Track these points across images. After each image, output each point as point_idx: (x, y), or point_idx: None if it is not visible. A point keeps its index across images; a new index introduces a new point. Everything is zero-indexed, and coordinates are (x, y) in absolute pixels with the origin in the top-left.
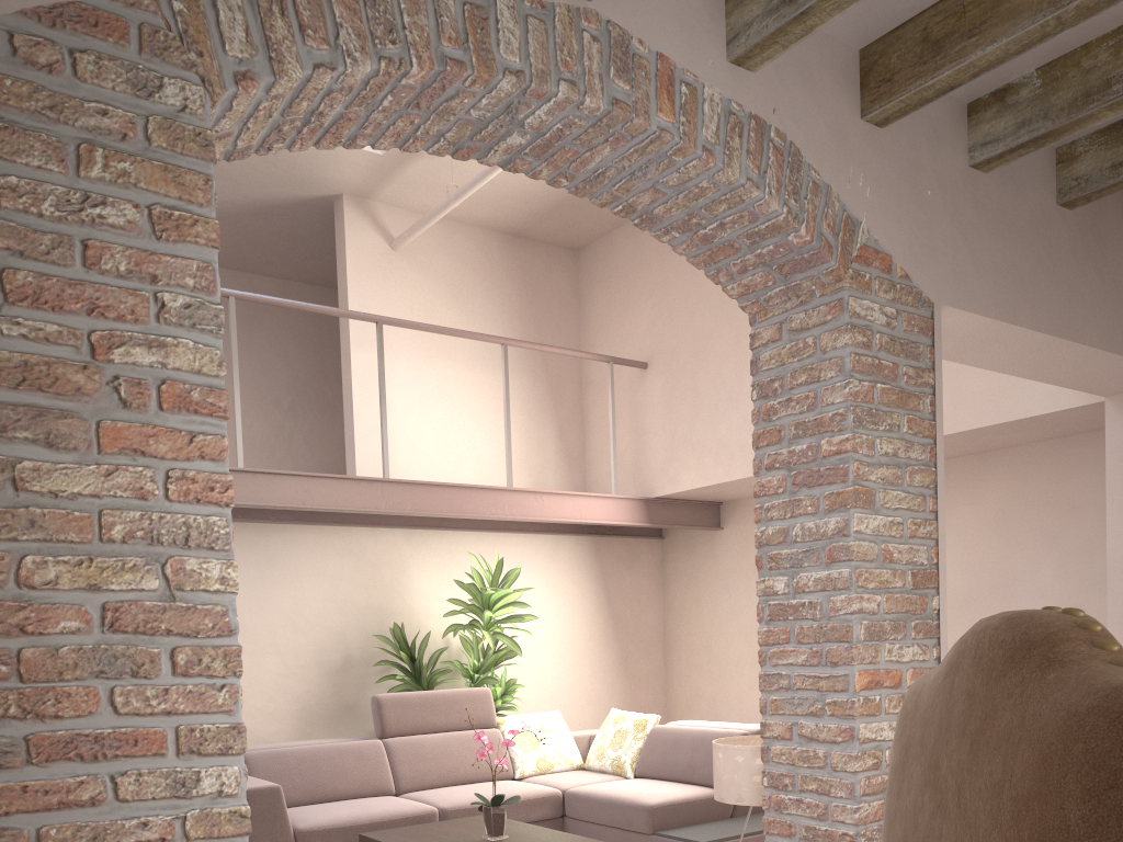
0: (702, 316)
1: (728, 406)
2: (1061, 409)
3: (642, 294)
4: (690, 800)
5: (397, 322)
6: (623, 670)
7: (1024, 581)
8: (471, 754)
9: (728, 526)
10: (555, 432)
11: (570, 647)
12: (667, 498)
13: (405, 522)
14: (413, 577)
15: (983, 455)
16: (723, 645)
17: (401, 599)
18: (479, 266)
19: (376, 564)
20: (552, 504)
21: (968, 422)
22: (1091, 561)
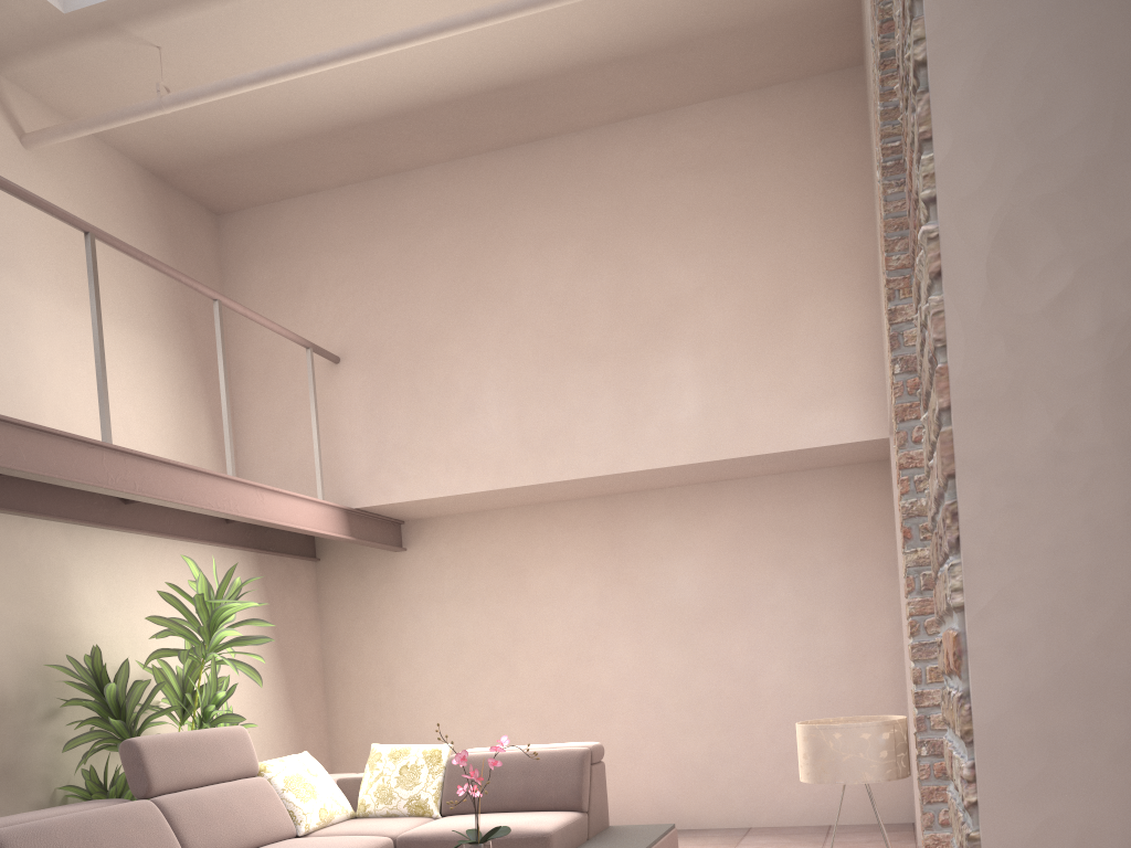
0: (422, 315)
1: (463, 413)
2: (843, 442)
3: (328, 279)
4: (568, 824)
5: (111, 240)
6: (292, 711)
7: (760, 598)
8: (253, 810)
9: (414, 547)
10: (209, 424)
11: (244, 684)
12: (365, 510)
13: (65, 513)
14: (77, 588)
15: (713, 485)
16: (411, 676)
17: (64, 617)
18: (122, 201)
19: (32, 567)
20: (271, 504)
21: (753, 448)
22: (821, 580)
